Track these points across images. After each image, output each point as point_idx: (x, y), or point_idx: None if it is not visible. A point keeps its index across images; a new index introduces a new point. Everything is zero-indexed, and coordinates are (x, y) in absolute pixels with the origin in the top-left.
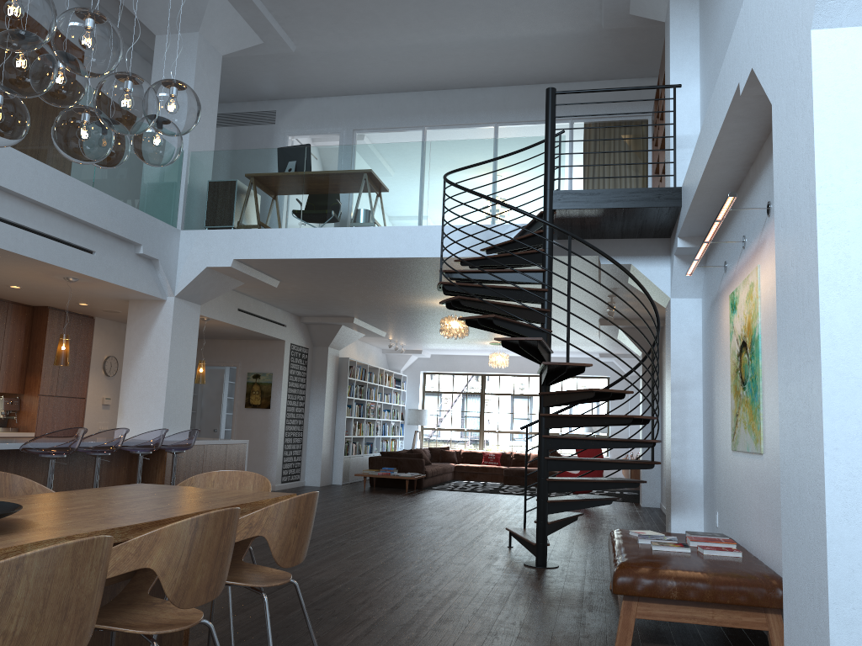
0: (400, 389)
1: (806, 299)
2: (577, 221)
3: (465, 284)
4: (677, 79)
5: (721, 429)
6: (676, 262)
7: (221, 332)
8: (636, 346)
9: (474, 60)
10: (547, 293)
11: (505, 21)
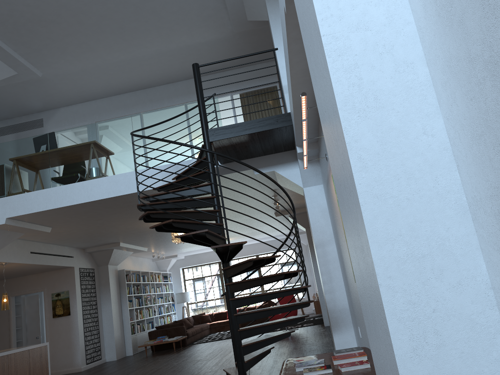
0: (168, 282)
1: (337, 133)
2: (230, 148)
3: (156, 203)
4: (280, 50)
5: (348, 268)
6: (300, 163)
7: (25, 270)
8: (301, 225)
9: (162, 65)
10: (216, 199)
11: (173, 36)
